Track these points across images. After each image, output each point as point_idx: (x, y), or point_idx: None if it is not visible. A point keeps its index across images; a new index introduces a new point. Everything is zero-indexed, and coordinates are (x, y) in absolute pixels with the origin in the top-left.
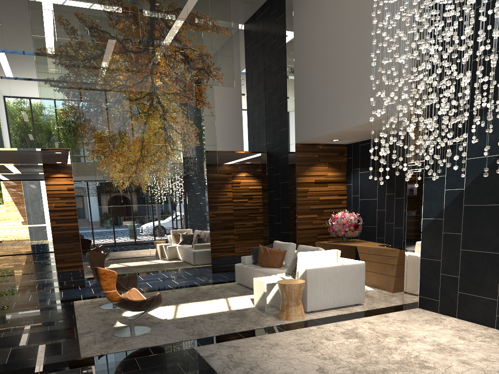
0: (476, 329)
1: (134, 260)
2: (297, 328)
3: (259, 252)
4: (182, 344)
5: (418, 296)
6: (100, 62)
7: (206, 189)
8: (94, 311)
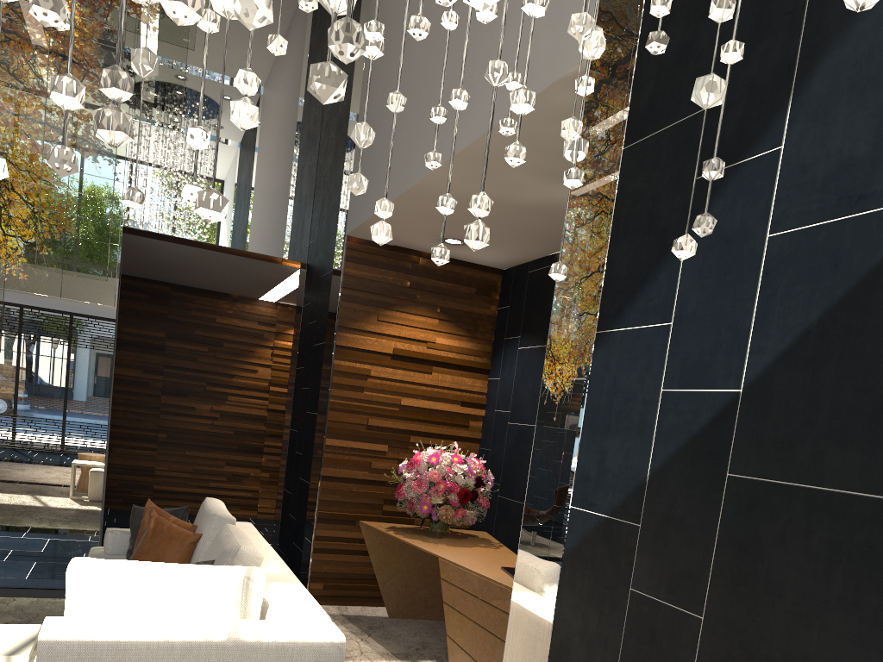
0: None
1: None
2: None
3: (141, 525)
4: None
5: None
6: None
7: (112, 330)
8: None
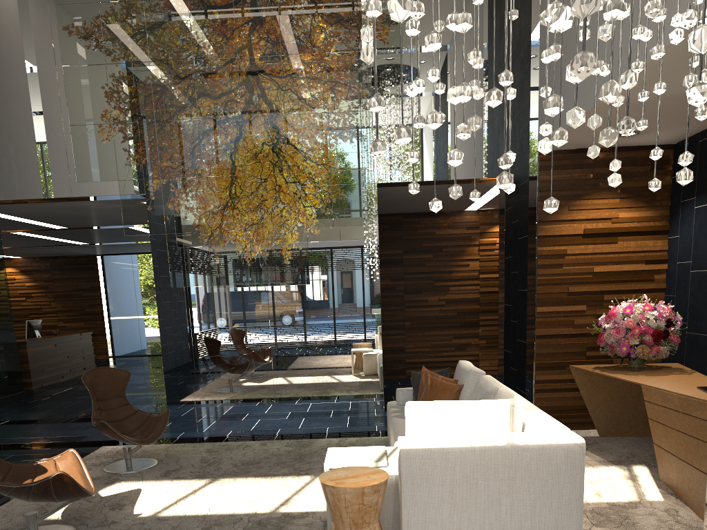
0: None
1: (245, 380)
2: None
3: (420, 383)
4: None
5: None
6: (161, 34)
7: (377, 256)
8: None
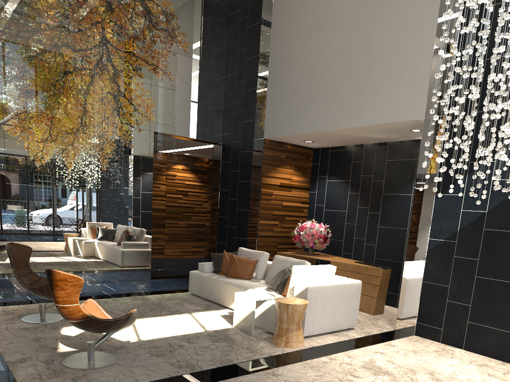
0: (495, 365)
1: (55, 257)
2: (306, 359)
3: (224, 259)
4: (173, 381)
5: (416, 322)
6: None
7: (151, 178)
8: (15, 326)
